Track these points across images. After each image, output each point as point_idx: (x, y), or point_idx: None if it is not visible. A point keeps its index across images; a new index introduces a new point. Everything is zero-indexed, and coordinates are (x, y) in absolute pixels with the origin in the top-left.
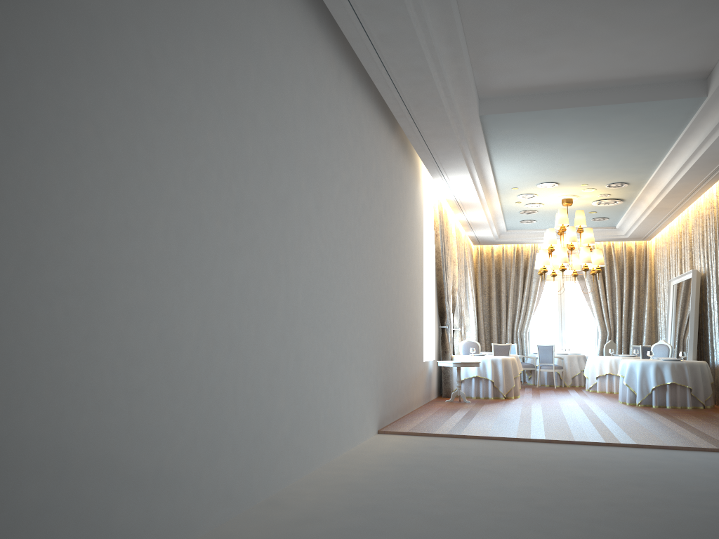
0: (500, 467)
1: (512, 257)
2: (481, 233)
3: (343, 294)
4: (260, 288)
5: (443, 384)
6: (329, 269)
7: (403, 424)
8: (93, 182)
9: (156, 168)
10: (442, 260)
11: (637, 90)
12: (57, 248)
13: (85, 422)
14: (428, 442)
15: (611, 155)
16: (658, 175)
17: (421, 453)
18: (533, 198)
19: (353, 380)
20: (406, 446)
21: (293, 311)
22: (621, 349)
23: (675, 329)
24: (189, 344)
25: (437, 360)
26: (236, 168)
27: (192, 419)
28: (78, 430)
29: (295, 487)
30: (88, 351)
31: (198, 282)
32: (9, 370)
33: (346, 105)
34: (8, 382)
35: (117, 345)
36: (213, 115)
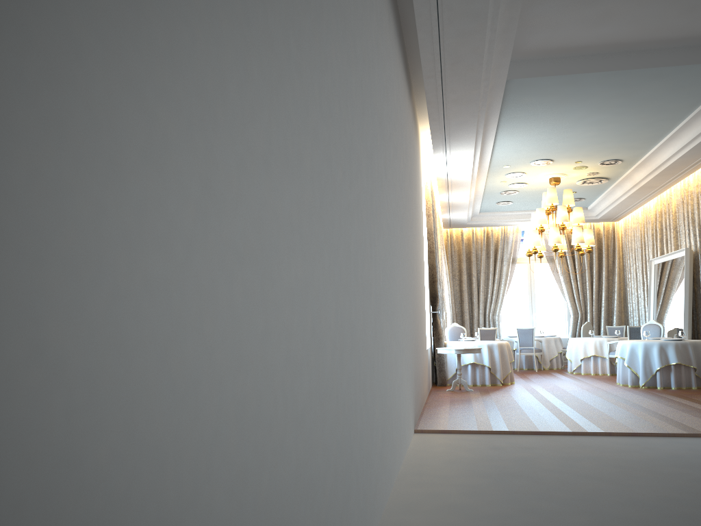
0: (598, 470)
1: (483, 240)
2: (456, 215)
3: (397, 275)
4: (363, 265)
5: (438, 373)
6: (391, 245)
7: (434, 421)
8: (260, 76)
9: (303, 77)
10: (434, 242)
11: (677, 52)
12: (234, 180)
13: (265, 481)
14: (481, 441)
15: (621, 128)
16: (657, 151)
17: (489, 456)
18: (521, 177)
19: (404, 375)
20: (462, 447)
21: (378, 295)
22: (593, 330)
23: (659, 309)
24: (330, 342)
25: (430, 347)
26: (347, 102)
27: (334, 448)
28: (260, 498)
29: (393, 515)
30: (263, 360)
31: (332, 253)
32: (195, 408)
33: (392, 55)
34: (194, 432)
35: (285, 348)
36: (333, 22)
